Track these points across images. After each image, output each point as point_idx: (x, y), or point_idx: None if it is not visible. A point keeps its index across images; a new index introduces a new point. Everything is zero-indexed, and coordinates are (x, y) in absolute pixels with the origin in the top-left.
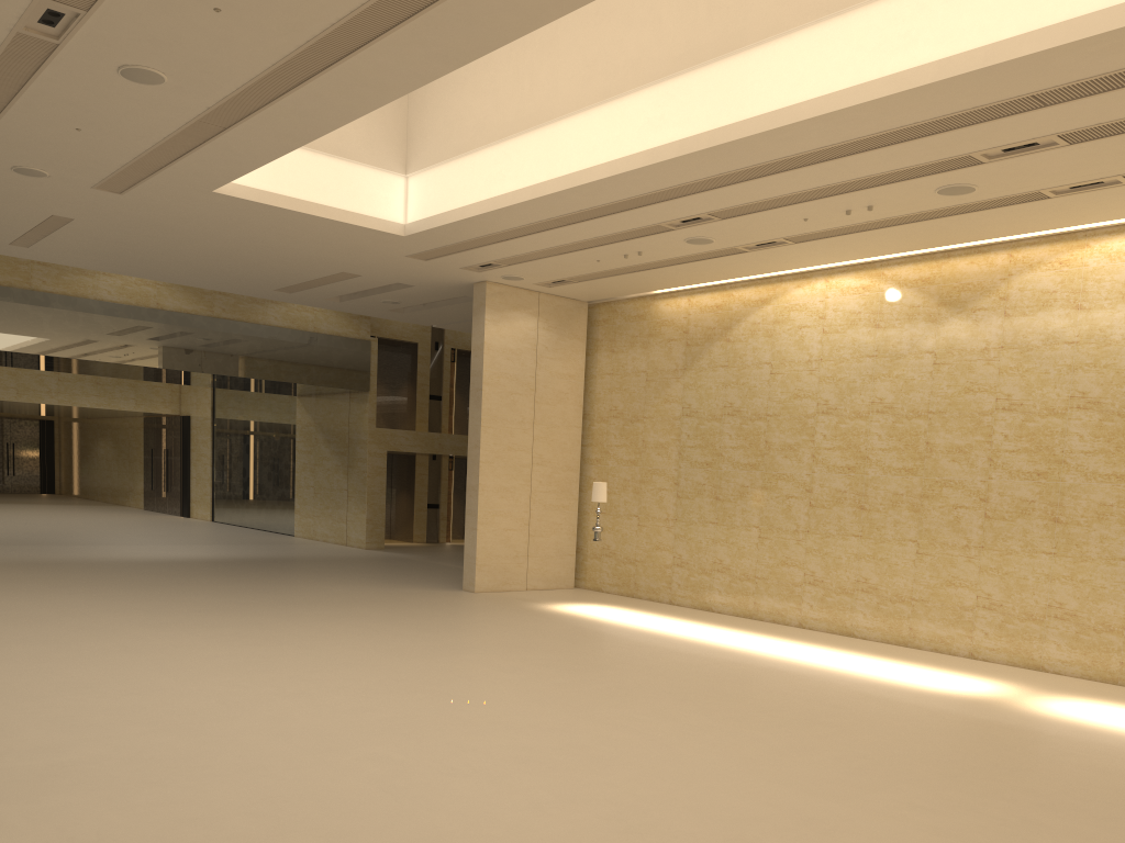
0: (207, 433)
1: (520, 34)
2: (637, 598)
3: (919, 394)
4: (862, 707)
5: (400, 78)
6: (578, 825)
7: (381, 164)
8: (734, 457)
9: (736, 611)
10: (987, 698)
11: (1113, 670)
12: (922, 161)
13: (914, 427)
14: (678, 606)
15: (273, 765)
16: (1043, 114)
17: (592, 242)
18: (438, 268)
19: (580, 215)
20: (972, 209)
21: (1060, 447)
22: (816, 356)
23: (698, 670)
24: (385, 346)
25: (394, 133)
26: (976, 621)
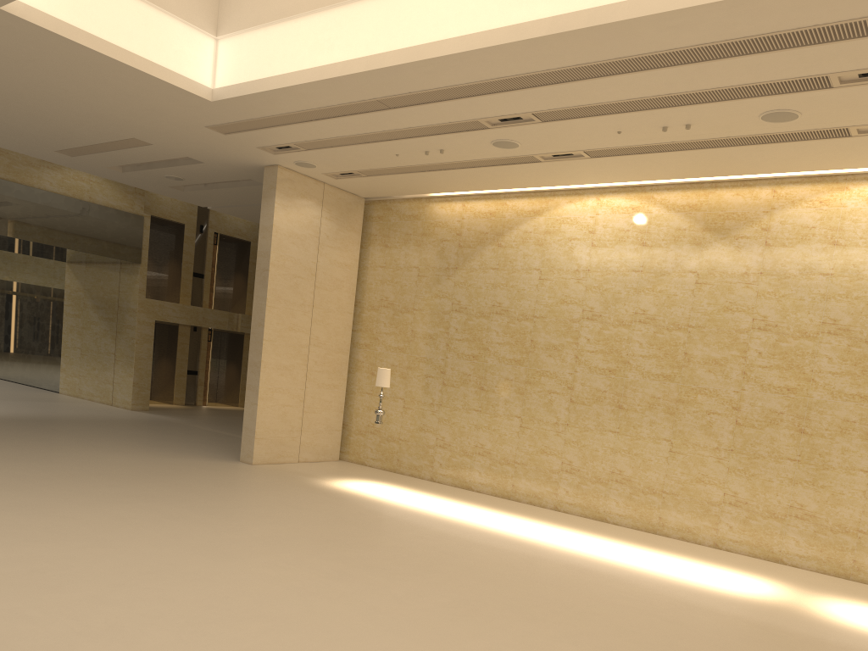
0: None
1: None
2: (399, 474)
3: (680, 309)
4: (697, 622)
5: None
6: None
7: (192, 19)
8: (500, 352)
9: (495, 492)
10: (779, 603)
11: (846, 566)
12: (778, 77)
13: (674, 338)
14: (439, 483)
15: None
16: None
17: (402, 132)
18: (235, 145)
19: (406, 99)
20: (773, 140)
21: (810, 366)
22: (584, 266)
23: (514, 570)
24: (153, 224)
25: None
26: (722, 516)
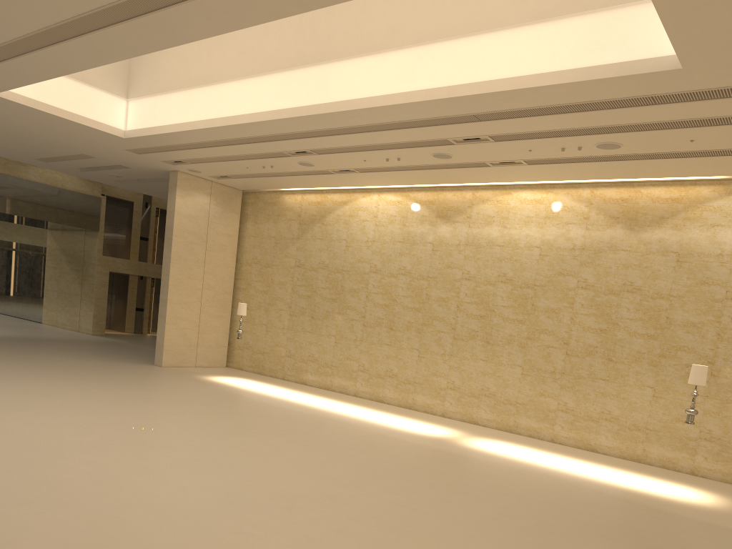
0: None
1: (195, 39)
2: (264, 375)
3: (424, 266)
4: (376, 441)
5: (122, 50)
6: (204, 499)
7: (111, 90)
8: (323, 293)
9: (320, 385)
10: (443, 438)
11: (510, 425)
12: (423, 139)
13: (420, 285)
14: (287, 381)
15: (21, 465)
16: (480, 125)
17: (243, 156)
18: (147, 159)
19: (235, 141)
20: (452, 166)
21: (492, 302)
22: (371, 238)
23: (290, 418)
24: (111, 201)
25: (121, 71)
26: (446, 396)
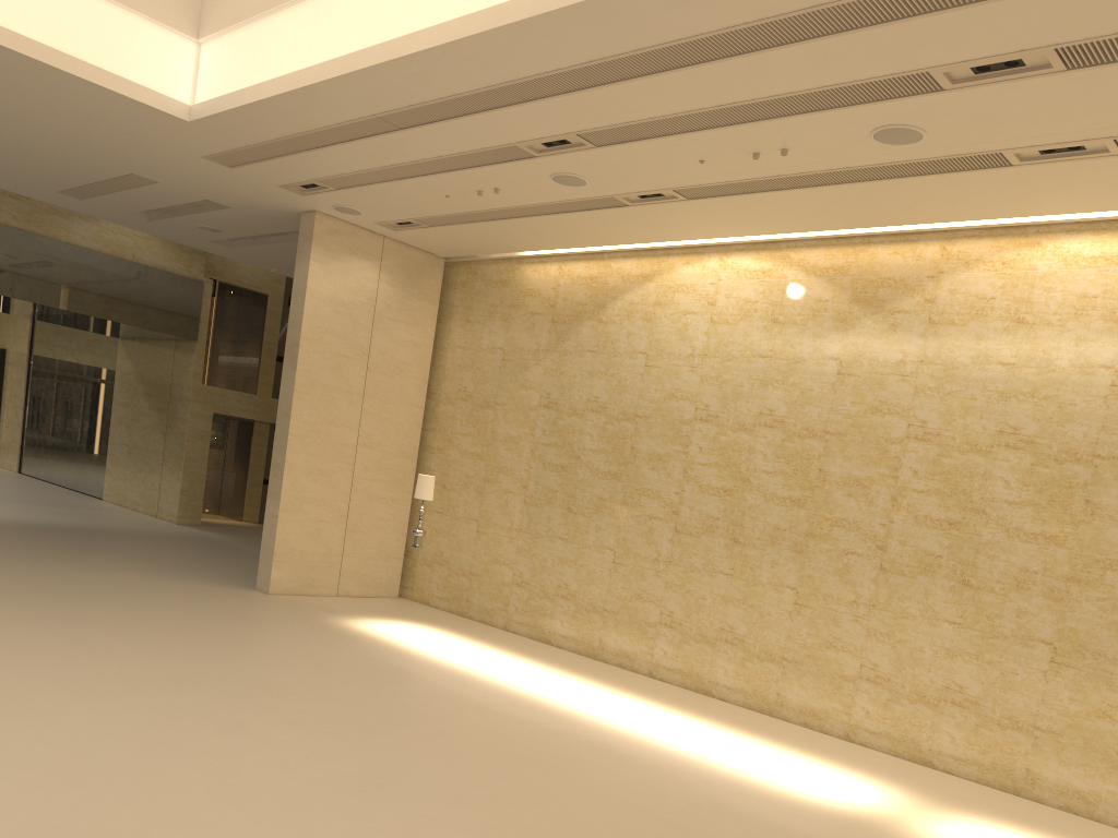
0: (21, 370)
1: None
2: (468, 618)
3: (816, 409)
4: (709, 829)
5: None
6: None
7: (162, 17)
8: (594, 462)
9: (578, 648)
10: (870, 816)
11: (1016, 777)
12: (863, 75)
13: (807, 449)
14: (513, 633)
15: None
16: (1049, 1)
17: (435, 164)
18: (251, 183)
19: (412, 115)
20: (911, 172)
21: (980, 493)
22: (700, 350)
23: (501, 743)
24: (231, 294)
25: None
26: (856, 696)
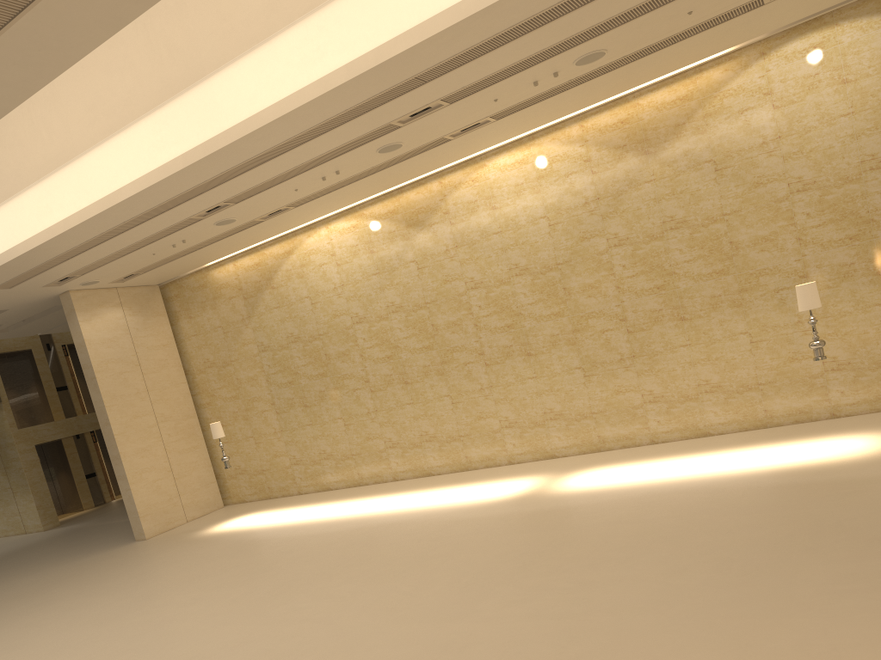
0: None
1: (17, 103)
2: (274, 498)
3: (415, 292)
4: (454, 532)
5: None
6: None
7: None
8: (307, 372)
9: (348, 484)
10: (529, 493)
11: (595, 442)
12: (360, 134)
13: (421, 316)
14: (306, 494)
15: None
16: (426, 88)
17: (143, 242)
18: (24, 291)
19: (126, 225)
20: (405, 157)
21: (515, 304)
22: (339, 283)
23: (334, 545)
24: (3, 359)
25: None
26: (505, 438)
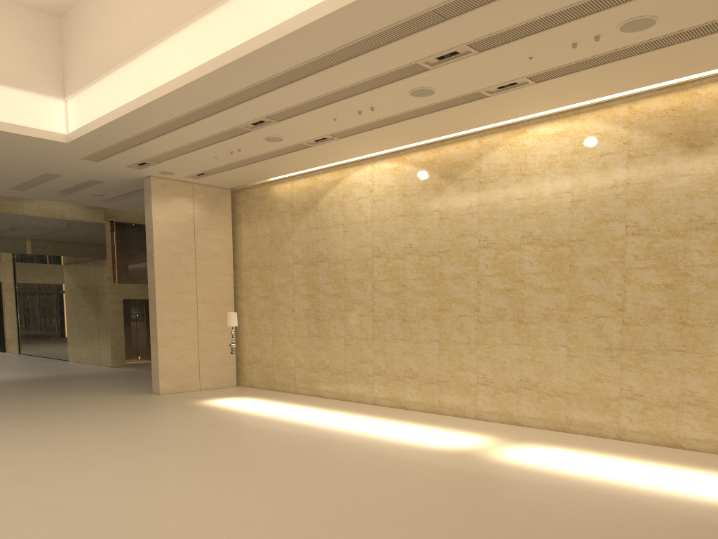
0: (11, 293)
1: None
2: (276, 391)
3: (432, 240)
4: (372, 465)
5: None
6: None
7: (43, 90)
8: (326, 290)
9: (335, 396)
10: (468, 450)
11: (562, 422)
12: (387, 69)
13: (432, 263)
14: (300, 394)
15: None
16: (448, 27)
17: (202, 142)
18: (111, 167)
19: (179, 122)
20: (442, 107)
21: (519, 271)
22: (370, 217)
23: (272, 444)
24: (124, 227)
25: (52, 68)
26: (478, 394)
